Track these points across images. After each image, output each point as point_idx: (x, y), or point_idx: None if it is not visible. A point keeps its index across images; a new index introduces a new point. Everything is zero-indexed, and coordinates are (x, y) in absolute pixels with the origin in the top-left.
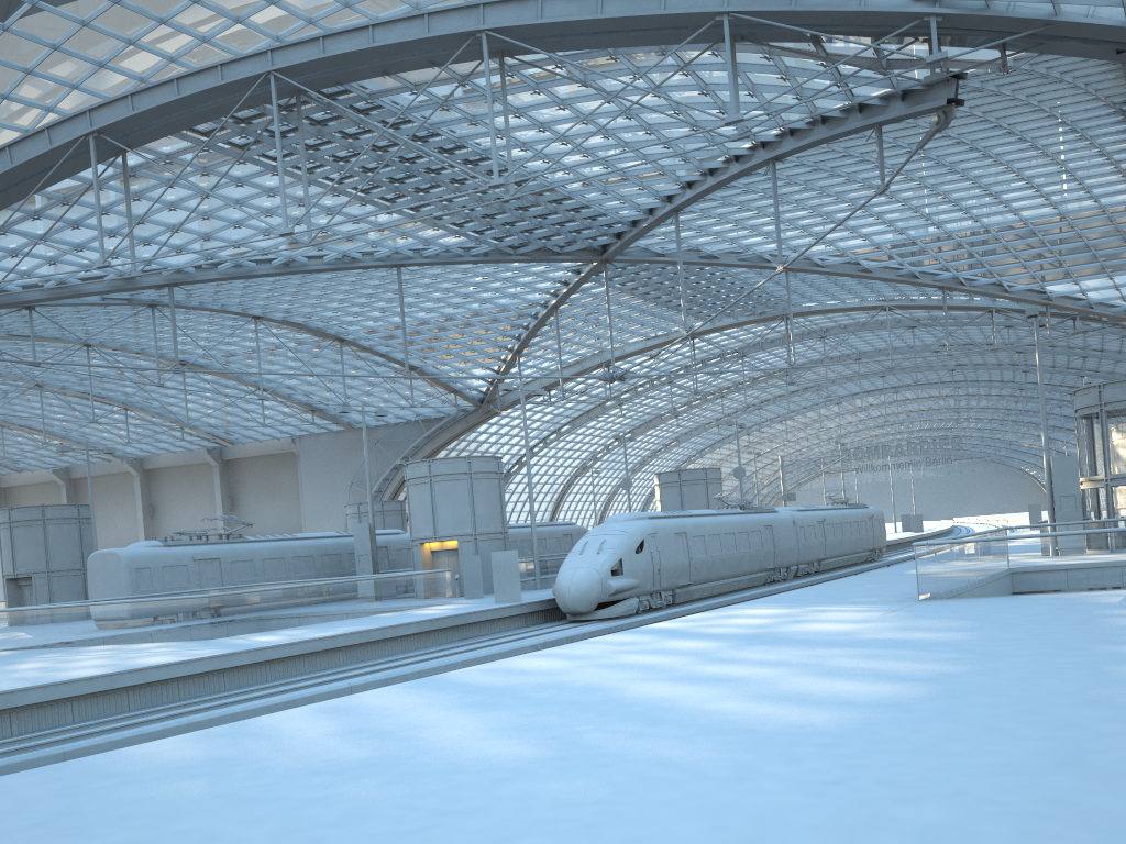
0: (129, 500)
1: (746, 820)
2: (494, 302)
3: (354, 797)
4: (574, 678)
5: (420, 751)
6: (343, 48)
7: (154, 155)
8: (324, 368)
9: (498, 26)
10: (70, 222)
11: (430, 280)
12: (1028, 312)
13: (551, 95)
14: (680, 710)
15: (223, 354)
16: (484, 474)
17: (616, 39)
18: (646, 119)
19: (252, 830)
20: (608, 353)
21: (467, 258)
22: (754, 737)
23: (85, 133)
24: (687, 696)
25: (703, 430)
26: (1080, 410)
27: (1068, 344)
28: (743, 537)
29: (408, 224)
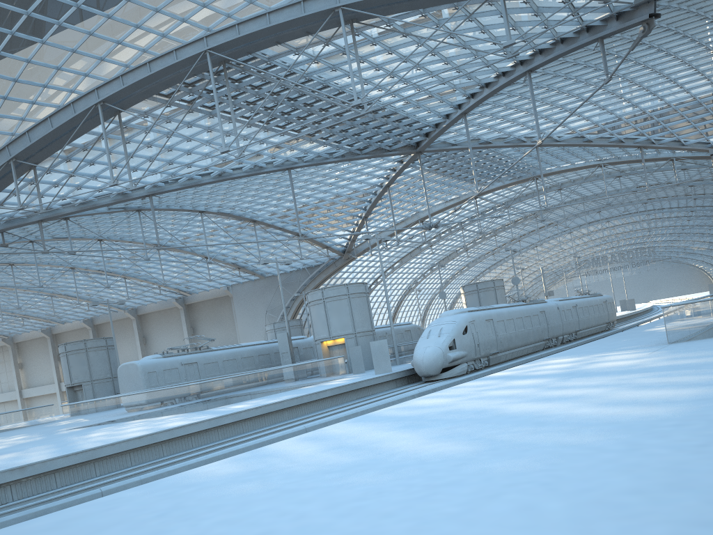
0: (130, 335)
1: (658, 471)
2: (348, 187)
3: (364, 482)
4: (462, 407)
5: (389, 454)
6: (251, 30)
7: (137, 113)
8: (244, 240)
9: (349, 3)
10: (88, 161)
11: (308, 177)
12: (711, 152)
13: (383, 45)
14: (552, 416)
15: (182, 237)
16: (357, 294)
17: (425, 1)
18: (444, 54)
19: (307, 506)
20: (422, 213)
21: (332, 159)
22: (621, 426)
23: (95, 103)
24: (551, 408)
25: (483, 258)
26: None
27: None
28: (528, 320)
29: (294, 141)
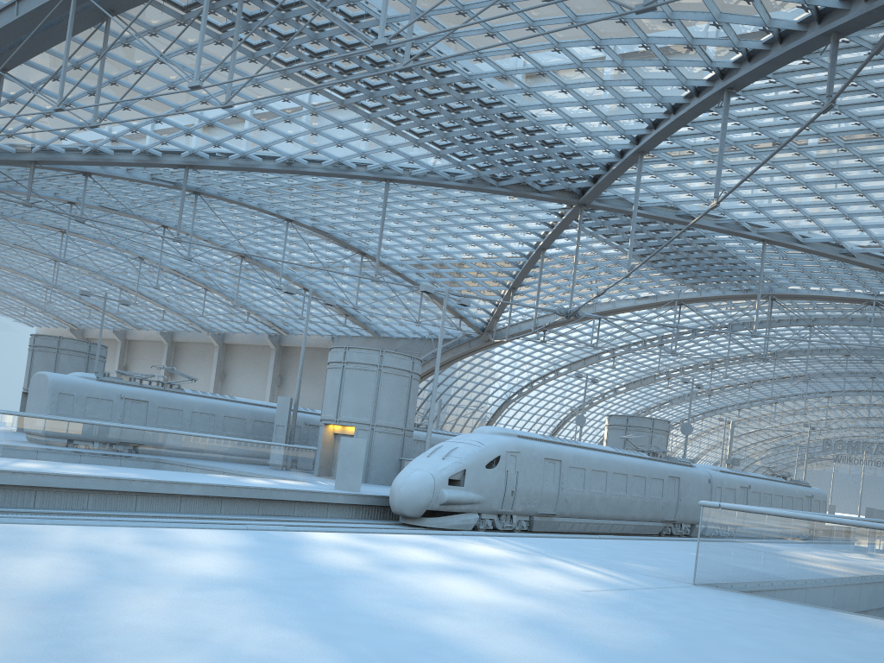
0: (209, 365)
1: None
2: (489, 237)
3: None
4: None
5: None
6: None
7: (140, 25)
8: (353, 278)
9: None
10: (88, 89)
11: (429, 205)
12: None
13: None
14: None
15: (272, 252)
16: (395, 370)
17: None
18: (596, 31)
19: None
20: (600, 306)
21: (451, 183)
22: None
23: None
24: None
25: (695, 397)
26: None
27: None
28: (639, 482)
29: (392, 138)
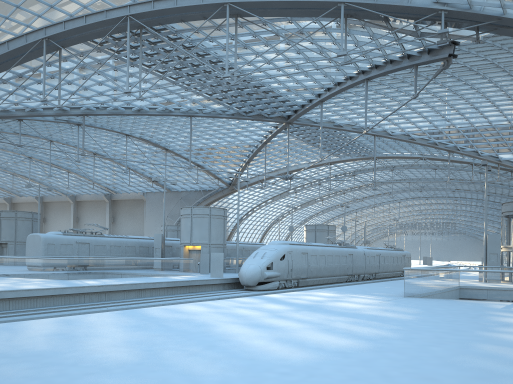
0: (68, 214)
1: None
2: (237, 138)
3: (1, 374)
4: (200, 318)
5: (74, 350)
6: (162, 7)
7: (75, 52)
8: (158, 162)
9: (234, 1)
10: (37, 80)
11: (207, 125)
12: (482, 163)
13: (261, 38)
14: (230, 342)
15: (113, 151)
16: (217, 216)
17: (290, 12)
18: (307, 54)
19: None
20: (290, 167)
21: (223, 116)
22: (251, 364)
23: (41, 38)
24: (243, 334)
25: (334, 208)
26: (504, 213)
27: (509, 184)
28: (337, 258)
29: (196, 97)
